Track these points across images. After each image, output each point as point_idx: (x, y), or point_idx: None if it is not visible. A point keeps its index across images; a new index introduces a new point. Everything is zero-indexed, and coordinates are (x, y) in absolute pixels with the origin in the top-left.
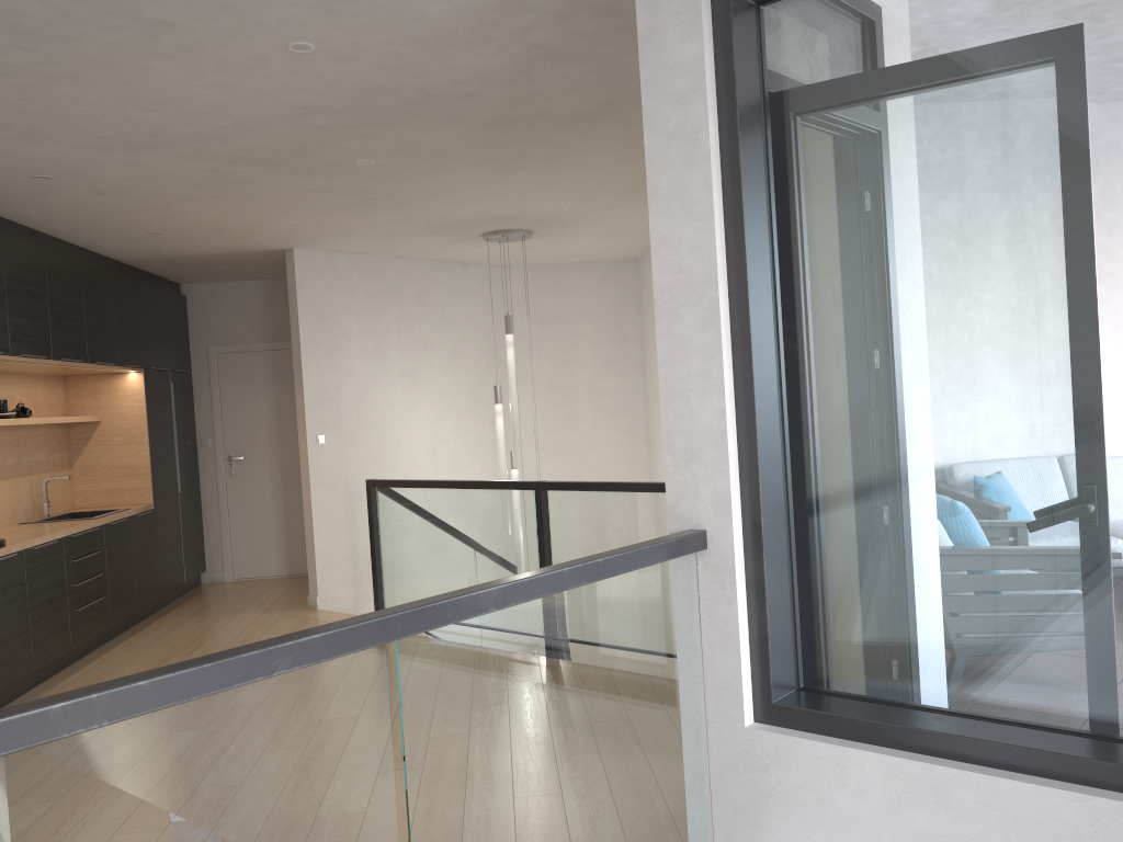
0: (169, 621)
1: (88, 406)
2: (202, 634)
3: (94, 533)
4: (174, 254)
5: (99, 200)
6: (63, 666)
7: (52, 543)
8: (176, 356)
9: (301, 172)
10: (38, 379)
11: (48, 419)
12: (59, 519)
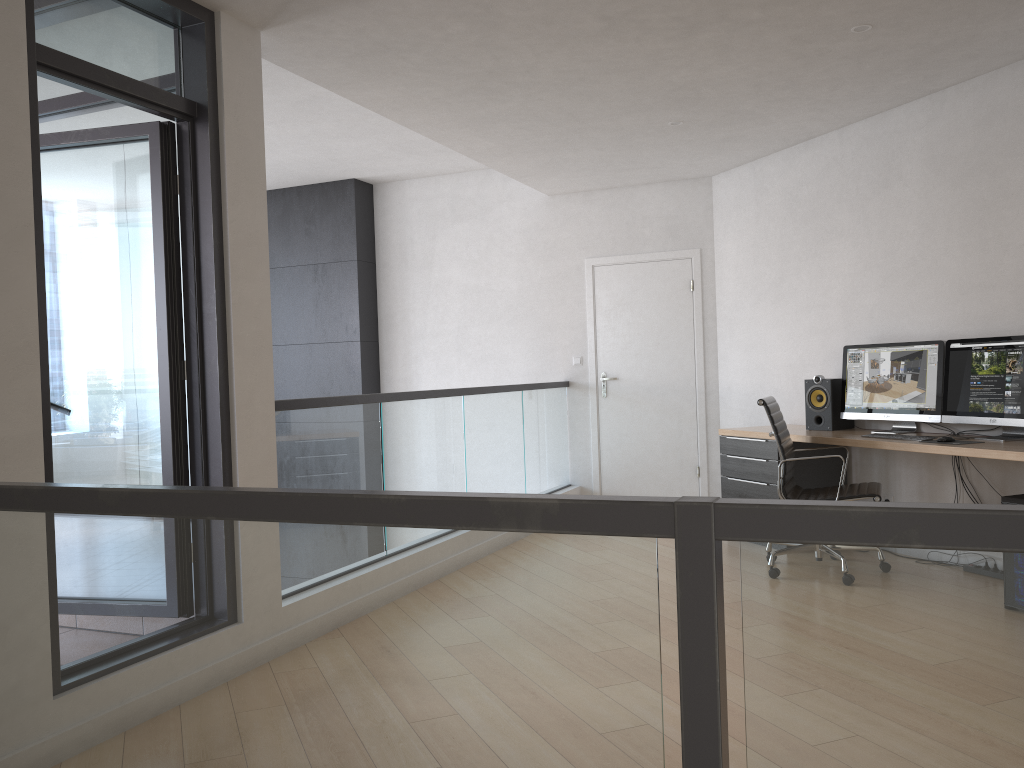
0: None
1: None
2: None
3: None
4: None
5: None
6: None
7: None
8: None
9: None
10: None
11: None
12: None
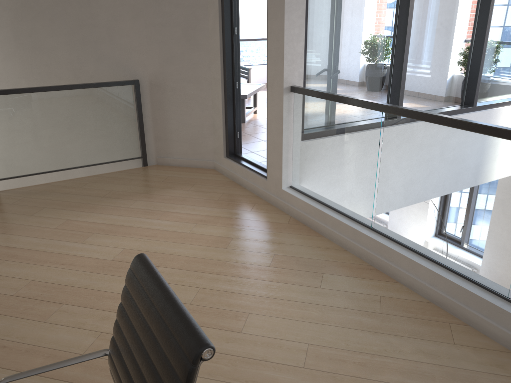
0: None
1: None
2: None
3: None
4: None
5: None
6: None
7: None
8: None
9: None
10: None
11: None
12: None
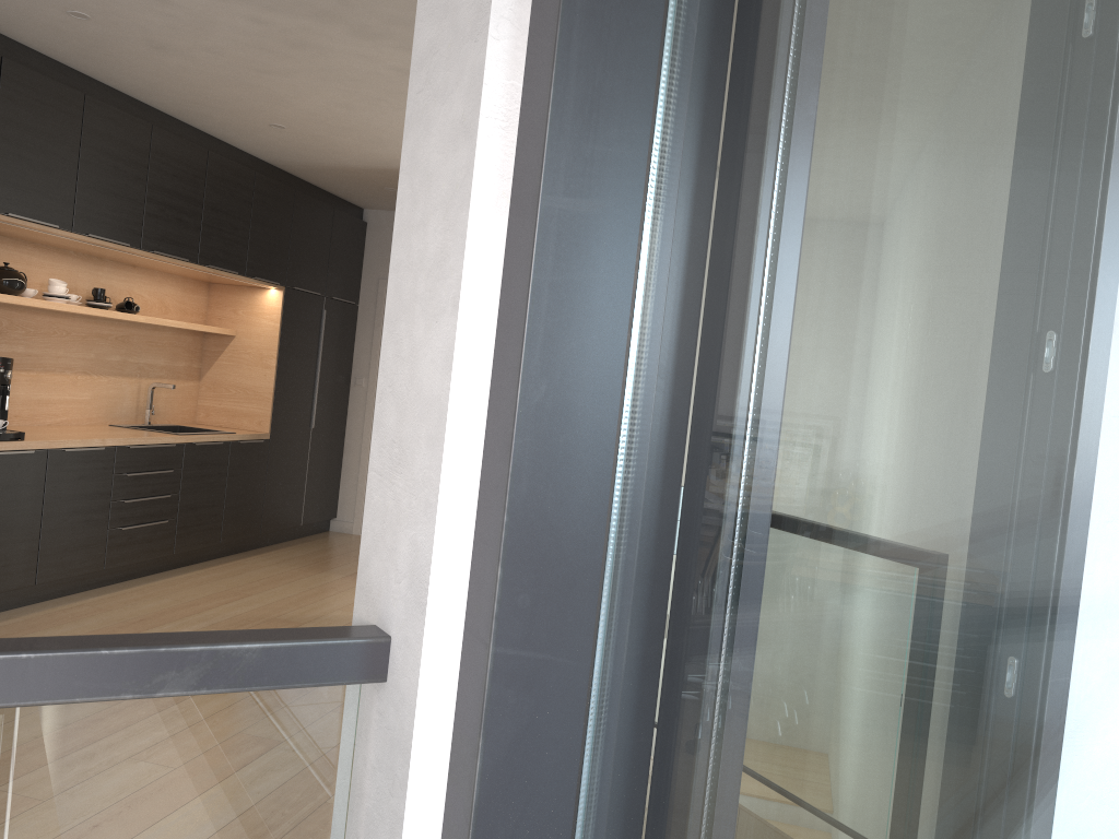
0: (251, 562)
1: (226, 318)
2: (260, 585)
3: (168, 449)
4: (324, 163)
5: (172, 62)
6: (92, 585)
7: (95, 449)
8: (337, 283)
9: (365, 35)
10: (172, 280)
11: (156, 320)
12: (162, 429)
